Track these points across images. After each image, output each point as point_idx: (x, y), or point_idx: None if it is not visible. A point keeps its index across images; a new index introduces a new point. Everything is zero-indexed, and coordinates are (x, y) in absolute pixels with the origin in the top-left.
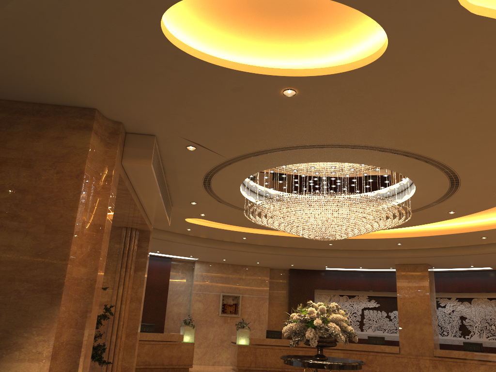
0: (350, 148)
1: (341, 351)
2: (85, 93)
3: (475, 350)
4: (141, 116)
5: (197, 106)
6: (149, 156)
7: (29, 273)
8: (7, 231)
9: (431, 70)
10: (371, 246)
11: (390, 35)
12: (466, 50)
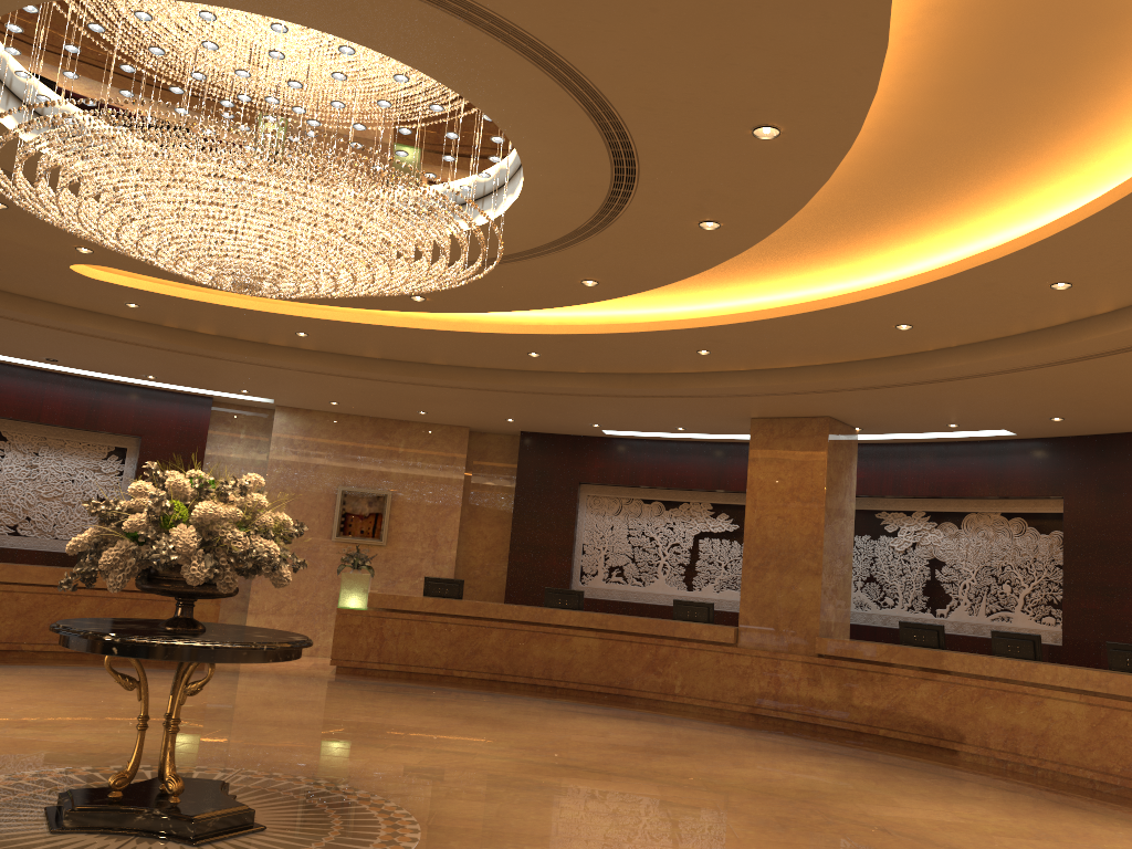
0: None
1: (596, 635)
2: None
3: (926, 643)
4: None
5: None
6: None
7: None
8: None
9: None
10: (642, 360)
11: None
12: None
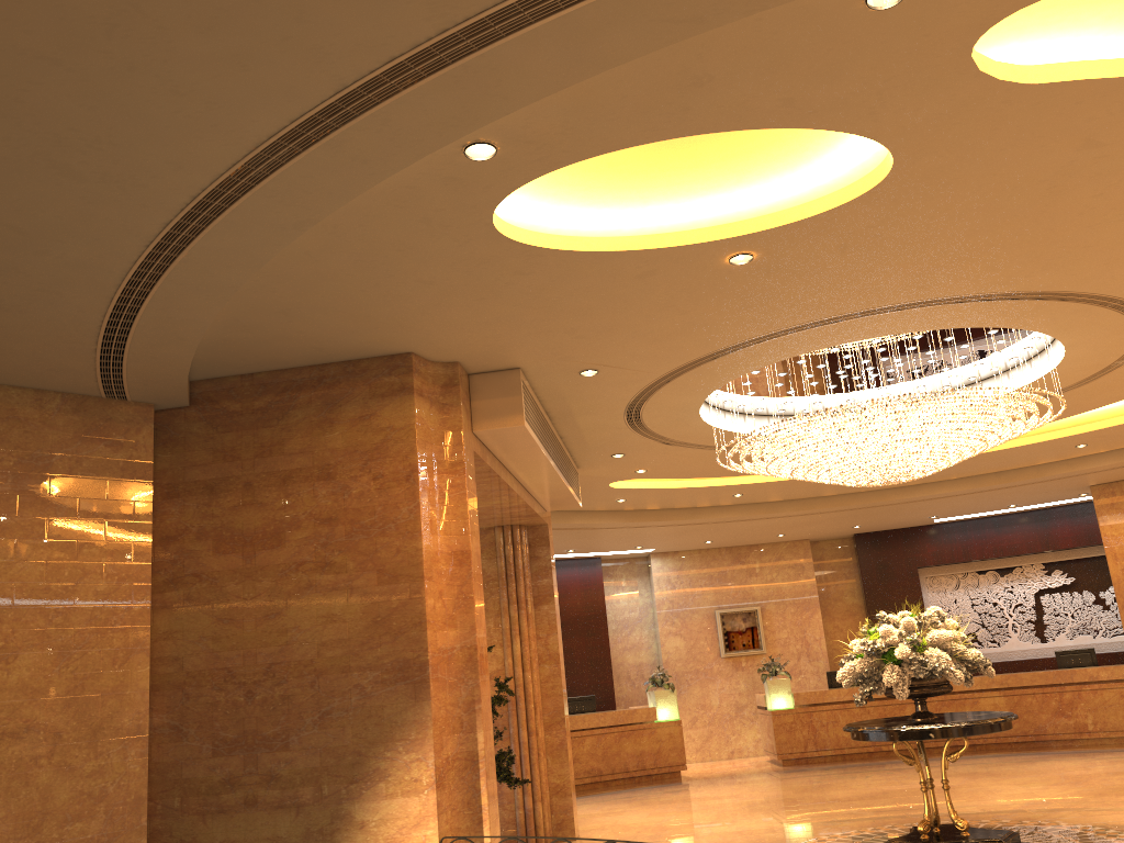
0: (893, 312)
1: (999, 693)
2: (390, 335)
3: None
4: (489, 346)
5: (582, 312)
6: (518, 408)
7: (371, 655)
8: (320, 591)
9: (994, 170)
10: (1018, 461)
11: (890, 145)
12: (1046, 130)
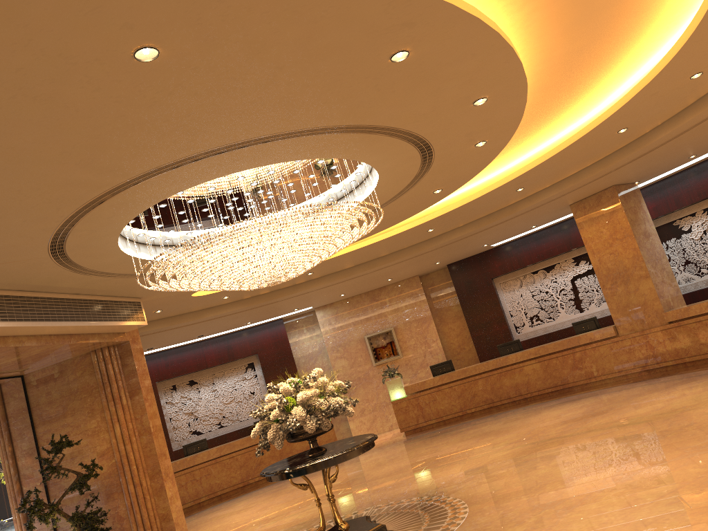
0: (134, 186)
1: (535, 361)
2: None
3: None
4: None
5: None
6: None
7: None
8: None
9: None
10: (489, 207)
11: None
12: None
